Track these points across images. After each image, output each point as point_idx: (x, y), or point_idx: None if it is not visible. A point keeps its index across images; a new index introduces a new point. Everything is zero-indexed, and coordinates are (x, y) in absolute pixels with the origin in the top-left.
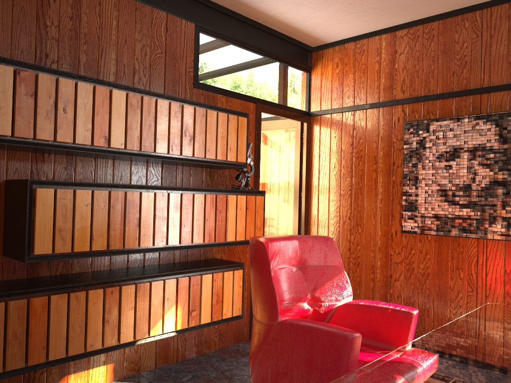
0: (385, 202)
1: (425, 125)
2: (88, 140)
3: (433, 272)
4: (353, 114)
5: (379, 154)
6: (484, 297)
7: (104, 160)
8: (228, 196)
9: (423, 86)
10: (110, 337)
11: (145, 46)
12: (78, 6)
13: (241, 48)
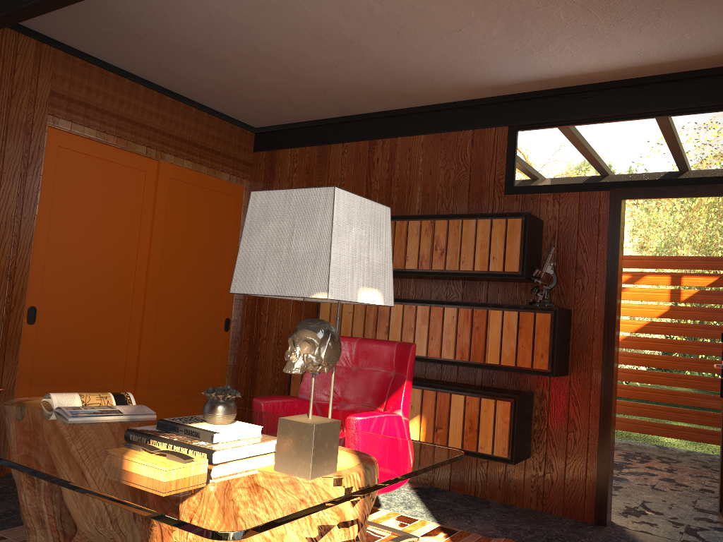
0: None
1: None
2: None
3: None
4: None
5: None
6: None
7: (407, 279)
8: (489, 311)
9: None
10: None
11: (448, 170)
12: (393, 159)
13: (586, 124)
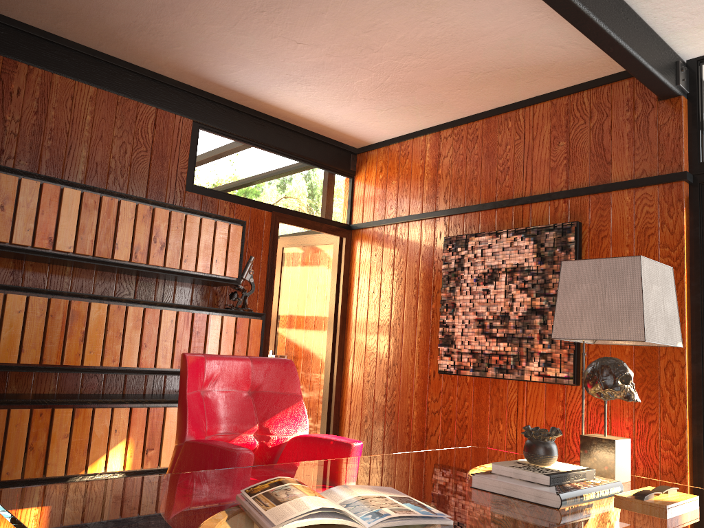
0: (424, 335)
1: (464, 241)
2: (28, 241)
3: (471, 423)
4: (395, 228)
5: (419, 276)
6: None
7: (61, 267)
8: (210, 315)
9: (466, 195)
10: (33, 468)
11: (126, 143)
12: (46, 100)
13: (255, 147)
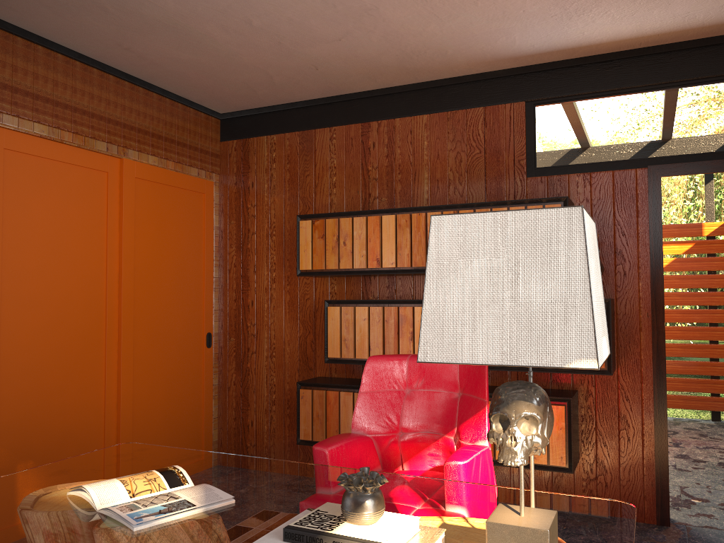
0: None
1: None
2: (363, 264)
3: None
4: None
5: None
6: None
7: (421, 276)
8: None
9: None
10: None
11: (459, 152)
12: (392, 143)
13: (613, 96)
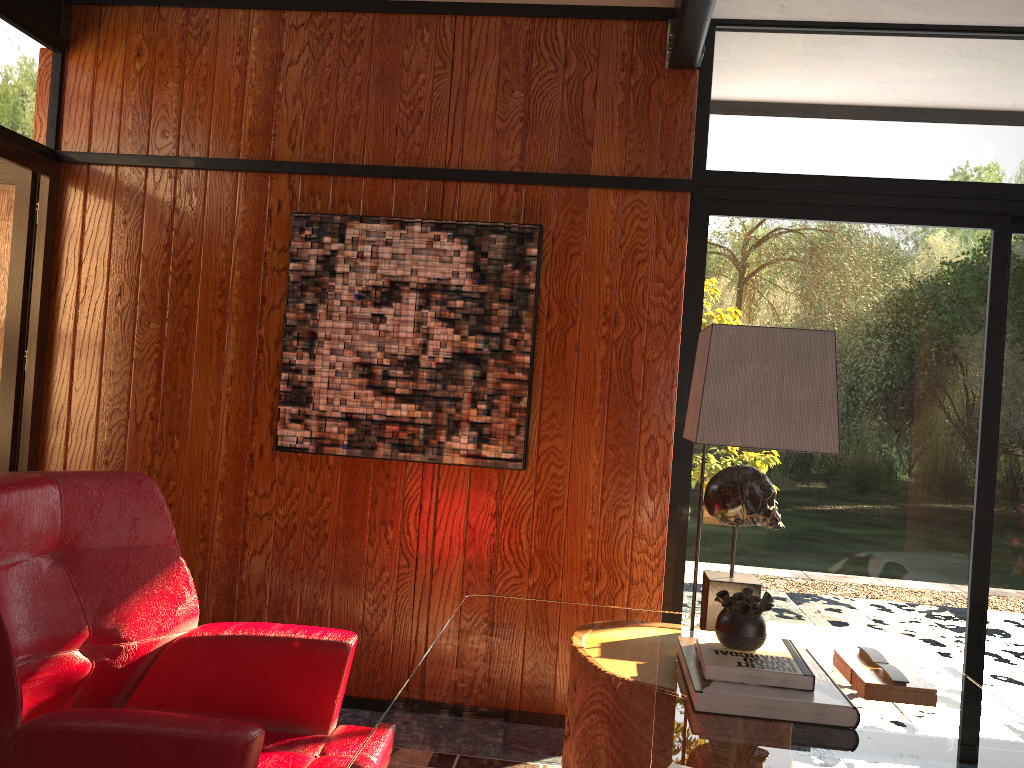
0: (241, 383)
1: (338, 226)
2: None
3: (336, 531)
4: (175, 177)
5: (231, 275)
6: (429, 576)
7: None
8: None
9: (336, 143)
10: None
11: None
12: None
13: None
